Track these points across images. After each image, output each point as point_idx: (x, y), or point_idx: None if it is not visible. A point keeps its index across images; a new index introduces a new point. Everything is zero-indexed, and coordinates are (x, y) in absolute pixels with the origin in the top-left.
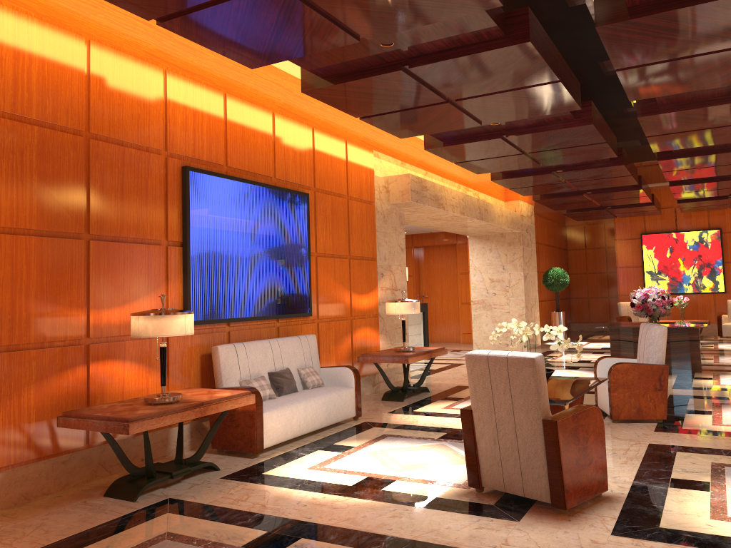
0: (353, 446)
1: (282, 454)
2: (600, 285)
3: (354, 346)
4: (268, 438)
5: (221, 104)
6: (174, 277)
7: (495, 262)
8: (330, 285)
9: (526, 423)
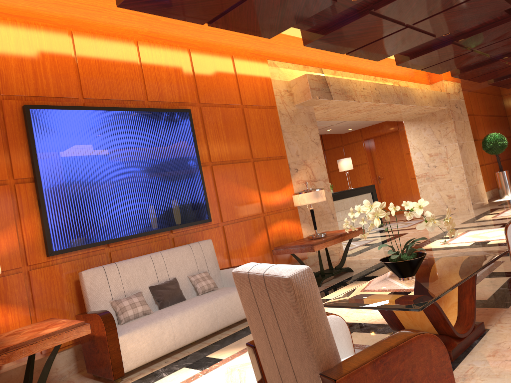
0: (222, 358)
1: (144, 377)
2: None
3: (271, 240)
4: (130, 361)
5: (67, 41)
6: (28, 212)
7: (431, 138)
8: (233, 188)
9: (305, 376)
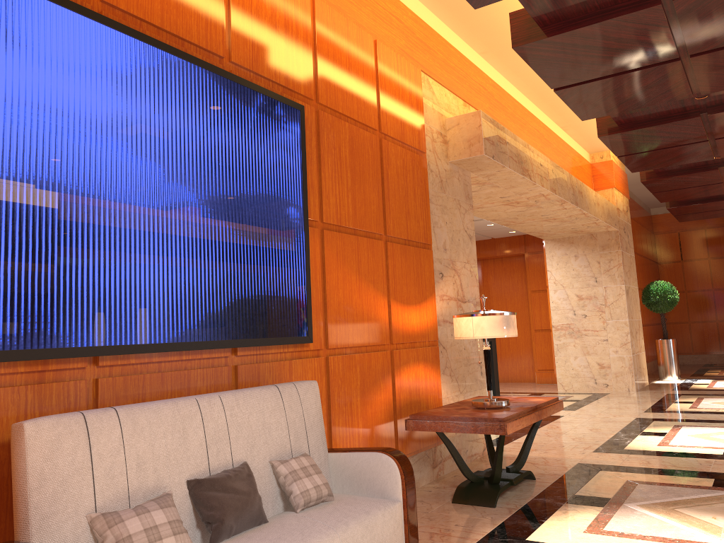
0: None
1: None
2: (703, 305)
3: (398, 399)
4: None
5: None
6: None
7: (584, 272)
8: (351, 284)
9: None
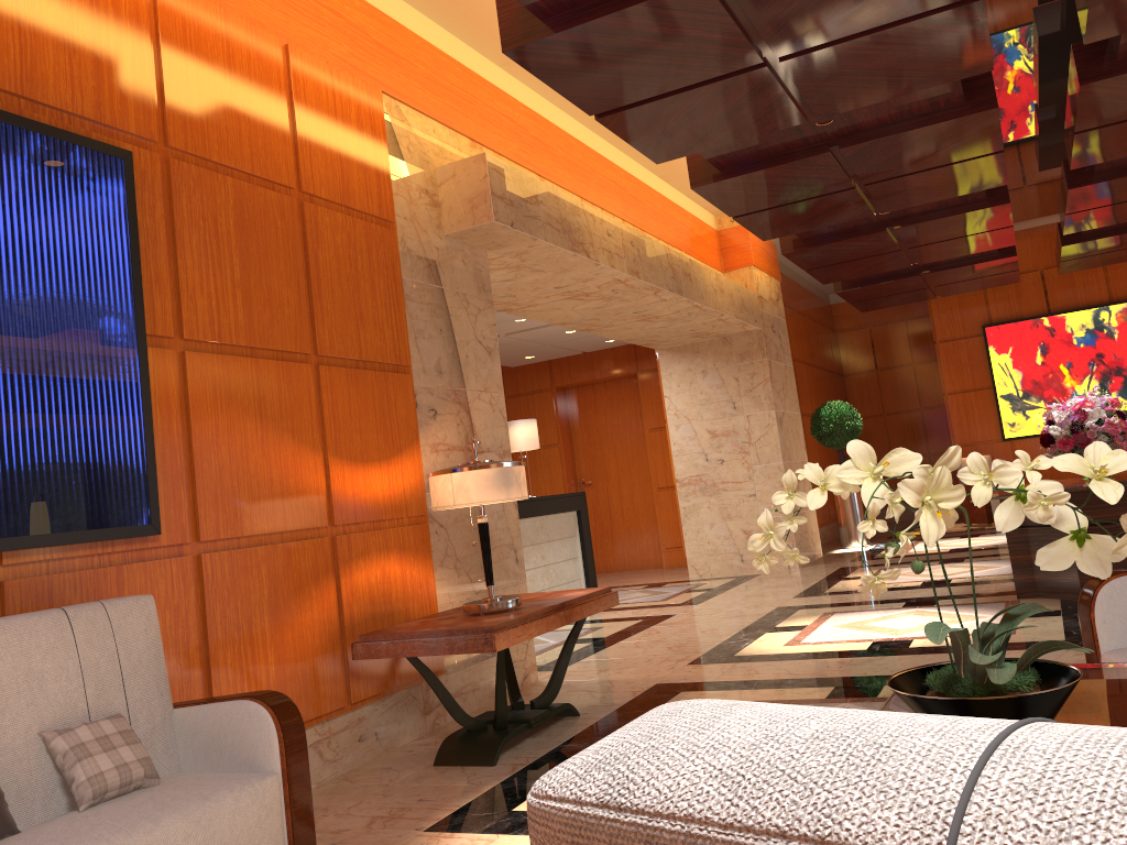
0: None
1: None
2: (910, 433)
3: (348, 612)
4: None
5: None
6: None
7: (717, 396)
8: (246, 436)
9: None
